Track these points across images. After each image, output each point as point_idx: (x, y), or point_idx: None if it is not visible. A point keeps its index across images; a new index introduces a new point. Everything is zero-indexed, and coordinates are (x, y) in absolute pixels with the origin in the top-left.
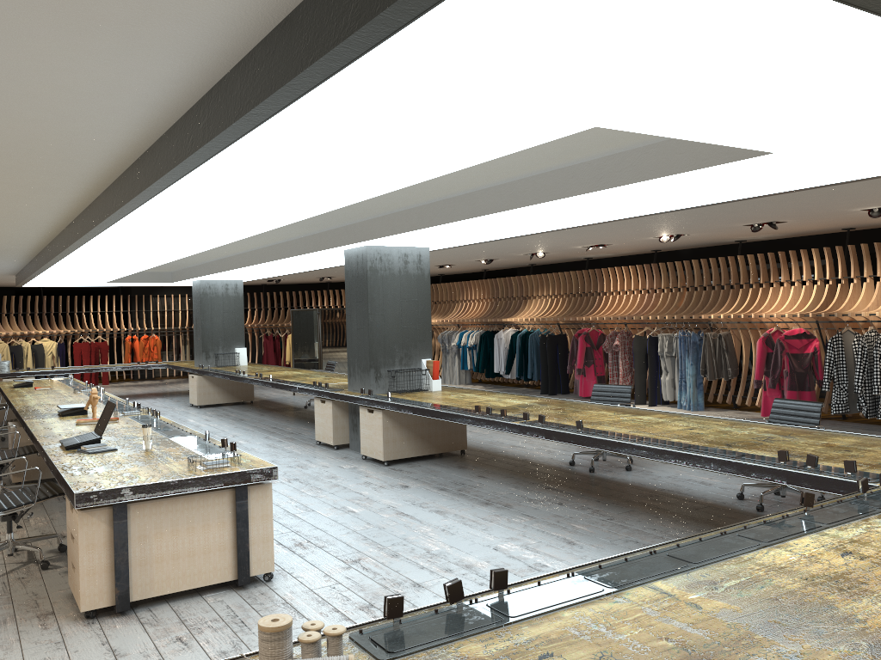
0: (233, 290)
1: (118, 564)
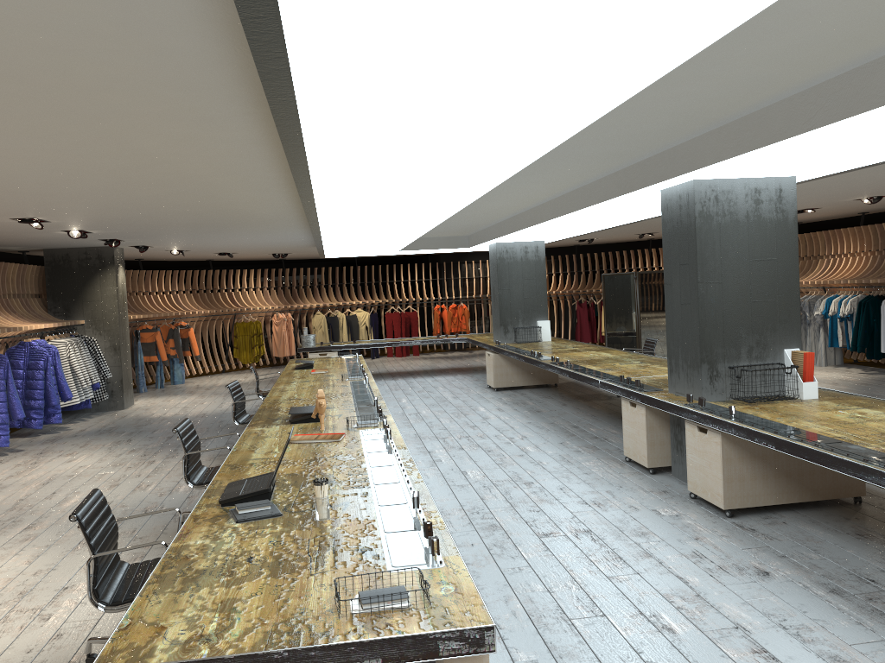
0: (533, 253)
1: None
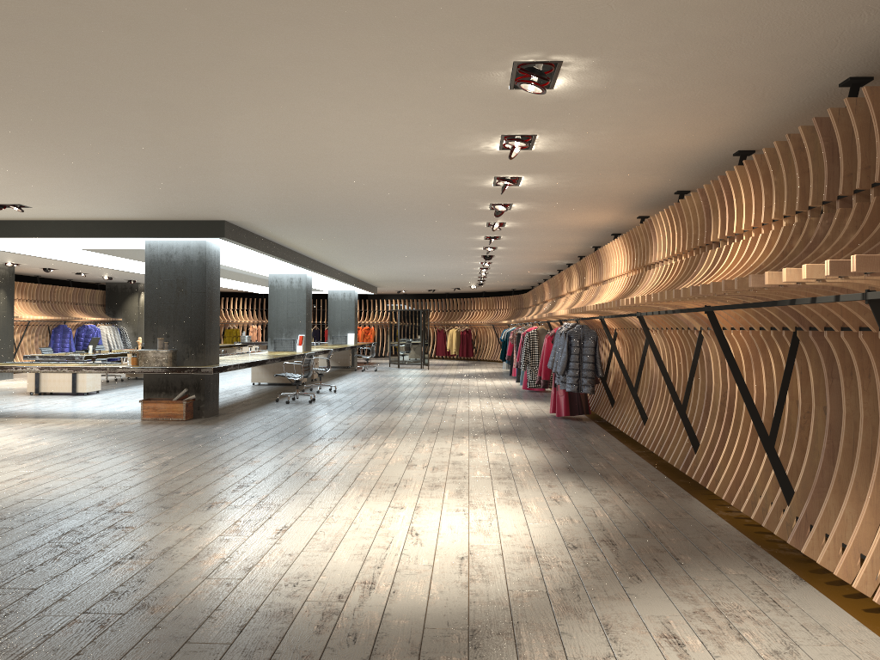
0: (348, 296)
1: (36, 379)
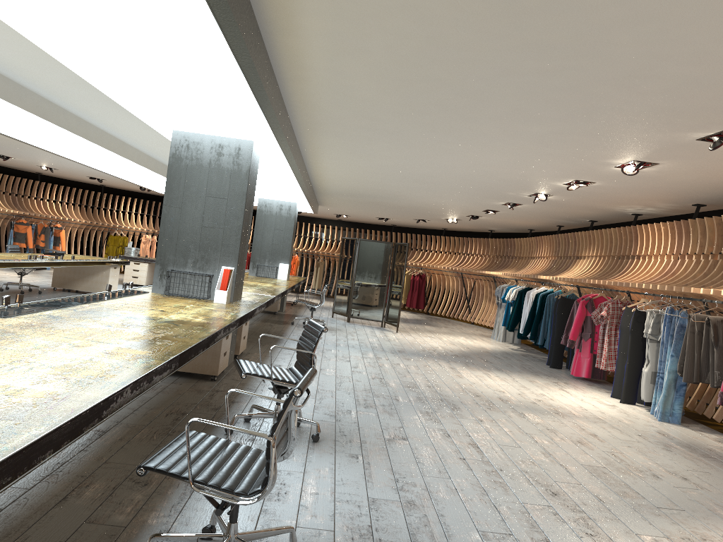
0: (286, 210)
1: None
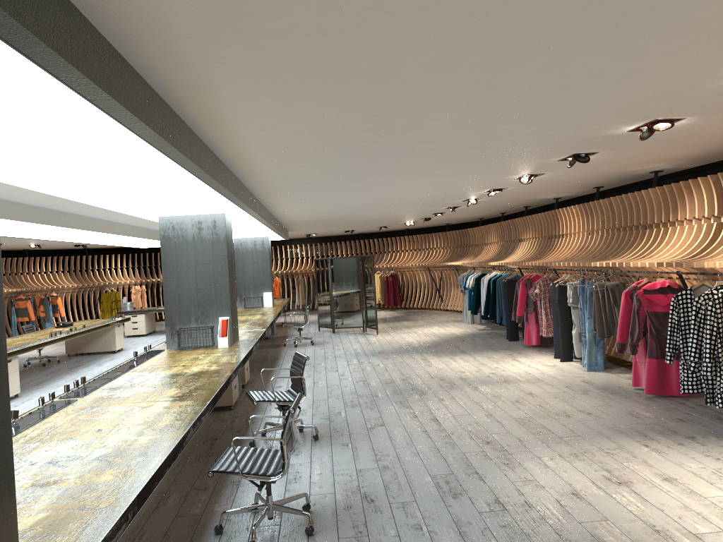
0: (260, 245)
1: None
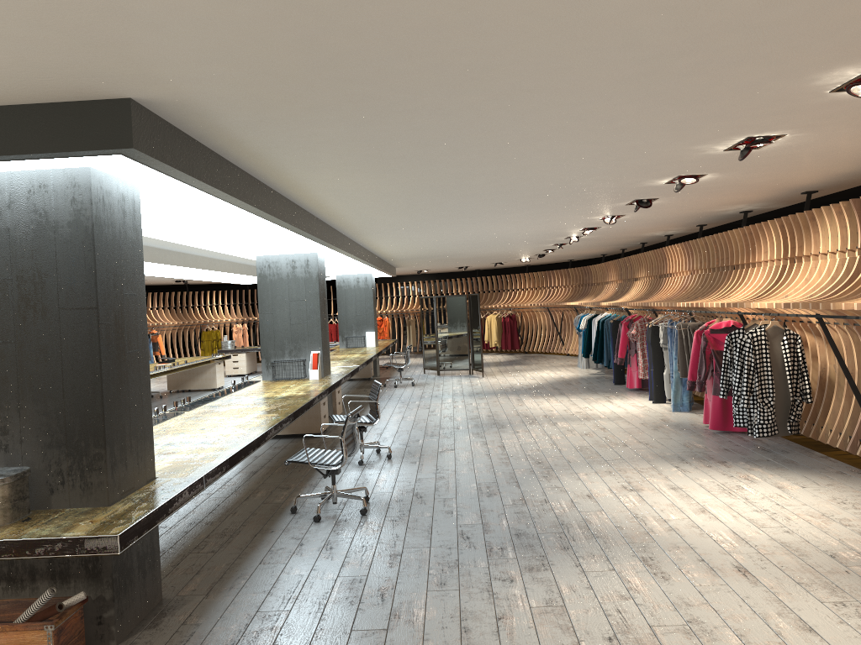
0: (363, 282)
1: None
